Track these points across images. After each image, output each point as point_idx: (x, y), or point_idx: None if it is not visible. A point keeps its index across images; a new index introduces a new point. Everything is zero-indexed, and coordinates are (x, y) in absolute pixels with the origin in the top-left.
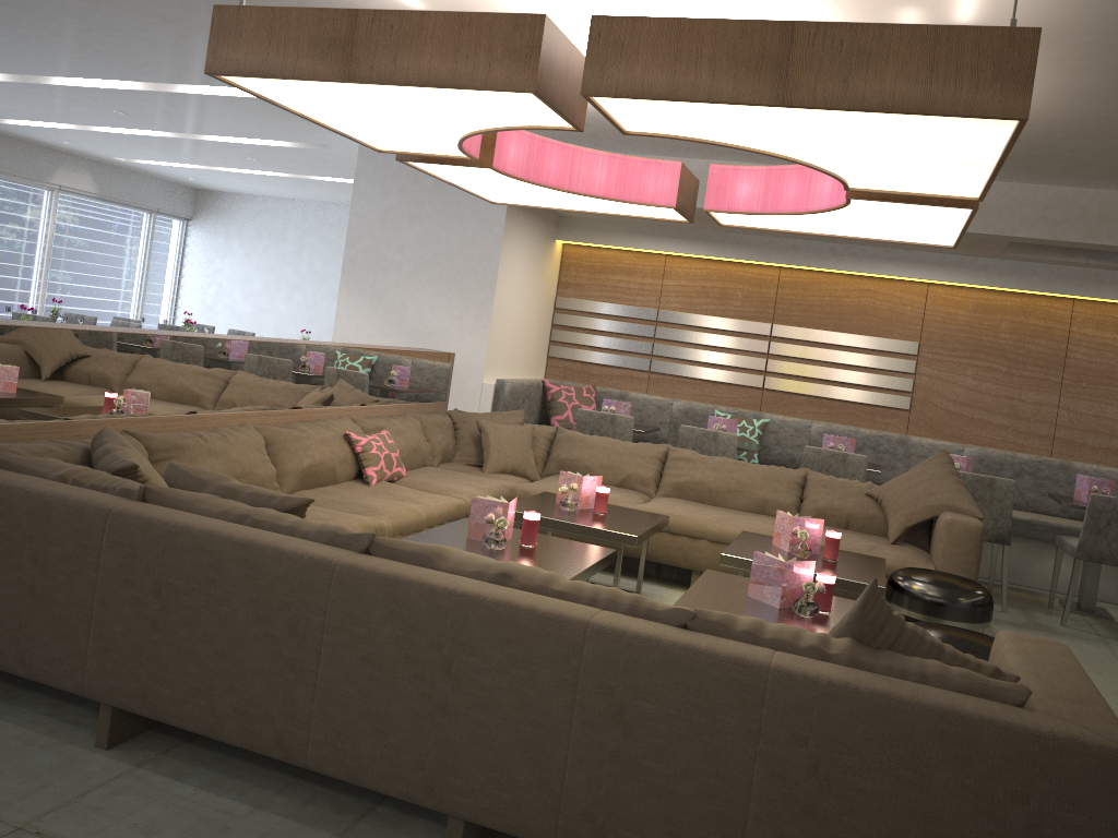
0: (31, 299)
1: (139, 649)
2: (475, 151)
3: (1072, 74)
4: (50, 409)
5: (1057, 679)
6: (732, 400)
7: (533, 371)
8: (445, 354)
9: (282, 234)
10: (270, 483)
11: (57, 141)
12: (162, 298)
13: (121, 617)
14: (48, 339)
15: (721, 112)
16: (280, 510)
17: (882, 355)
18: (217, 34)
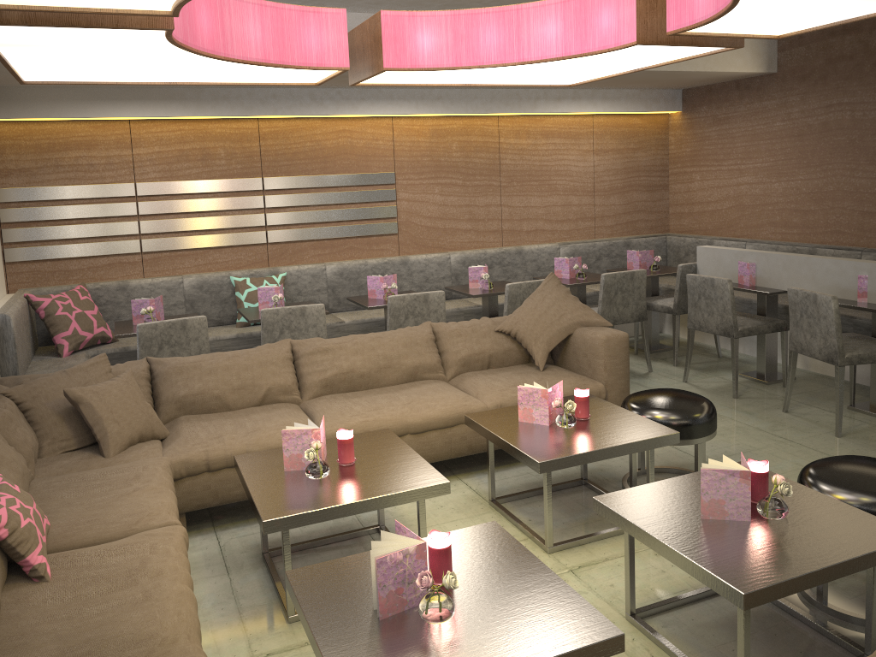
0: None
1: None
2: None
3: None
4: None
5: None
6: (239, 262)
7: None
8: None
9: None
10: None
11: None
12: None
13: None
14: None
15: None
16: None
17: (367, 189)
18: None
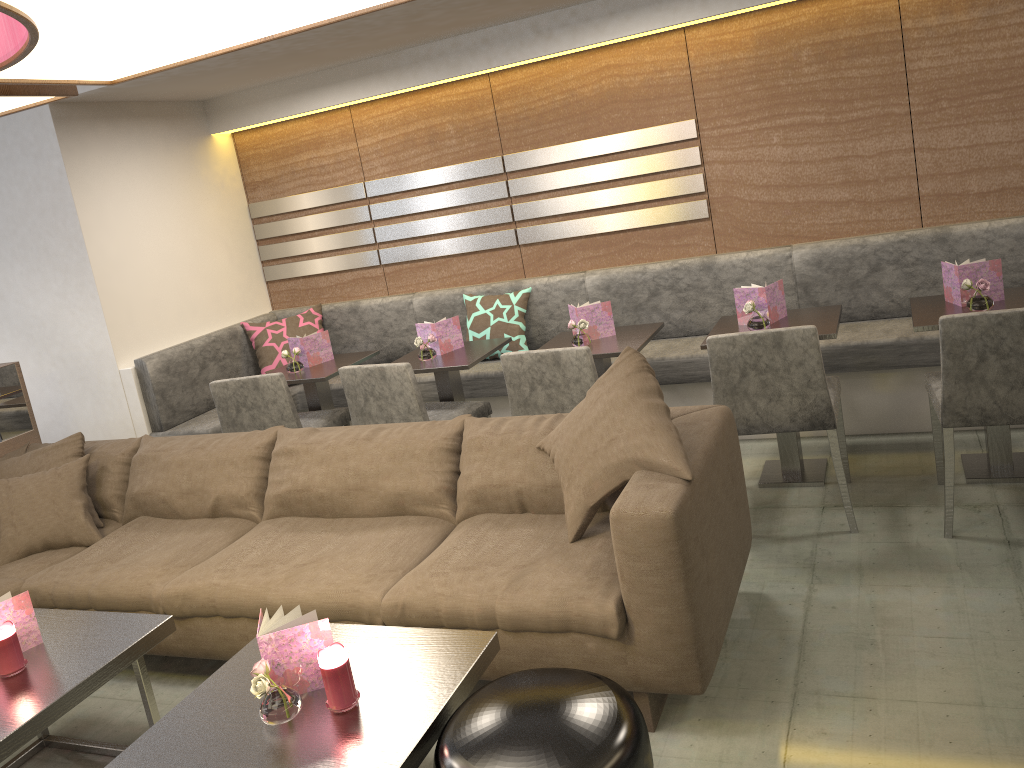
0: None
1: None
2: None
3: None
4: None
5: None
6: (488, 273)
7: (242, 311)
8: None
9: None
10: None
11: None
12: None
13: None
14: None
15: None
16: None
17: (653, 152)
18: None
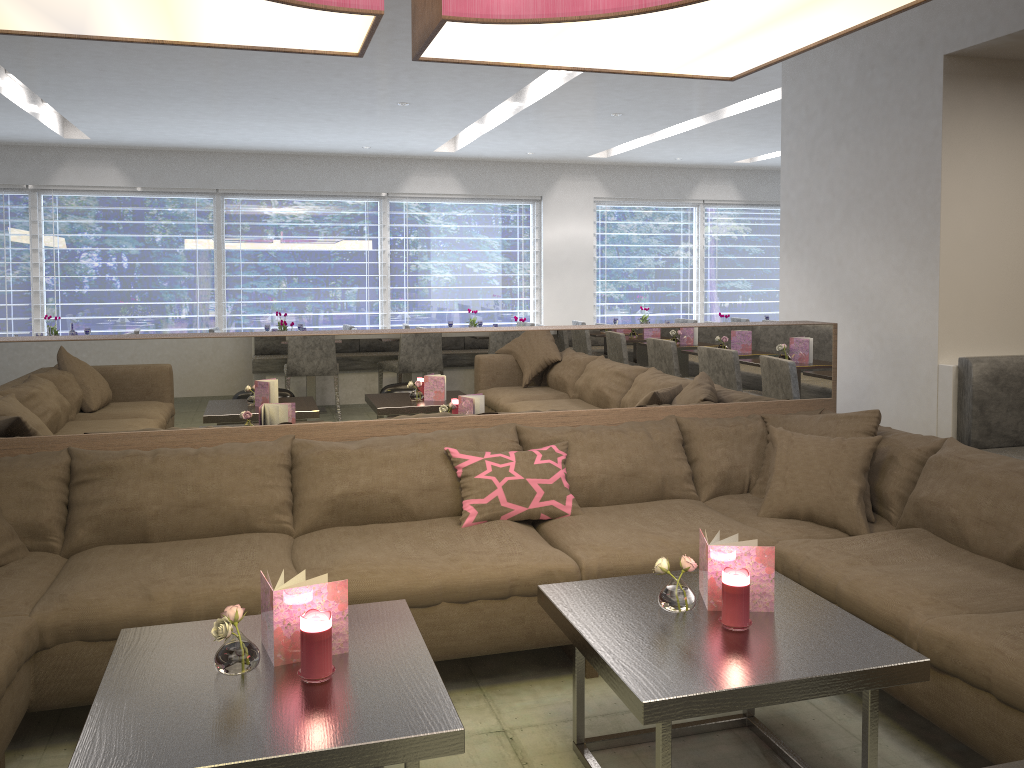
0: (691, 309)
1: None
2: (368, 1)
3: None
4: (10, 425)
5: None
6: None
7: None
8: (809, 326)
9: None
10: (265, 516)
11: (672, 159)
12: None
13: None
14: None
15: None
16: None
17: None
18: None
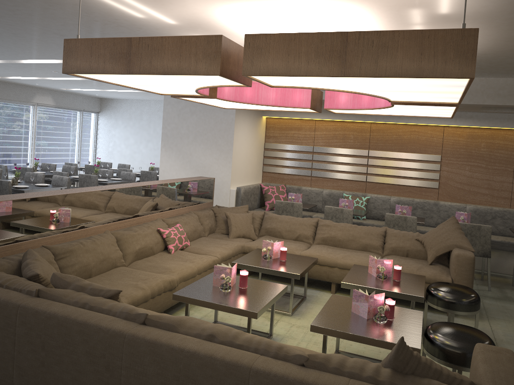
0: (28, 156)
1: (36, 375)
2: (206, 92)
3: (505, 32)
4: (5, 239)
5: (505, 384)
6: (351, 188)
7: (255, 179)
8: (210, 179)
9: (140, 116)
10: (119, 260)
11: (33, 83)
12: (89, 149)
13: (27, 359)
14: (0, 207)
15: (315, 78)
16: (105, 297)
17: (423, 162)
18: (66, 53)
